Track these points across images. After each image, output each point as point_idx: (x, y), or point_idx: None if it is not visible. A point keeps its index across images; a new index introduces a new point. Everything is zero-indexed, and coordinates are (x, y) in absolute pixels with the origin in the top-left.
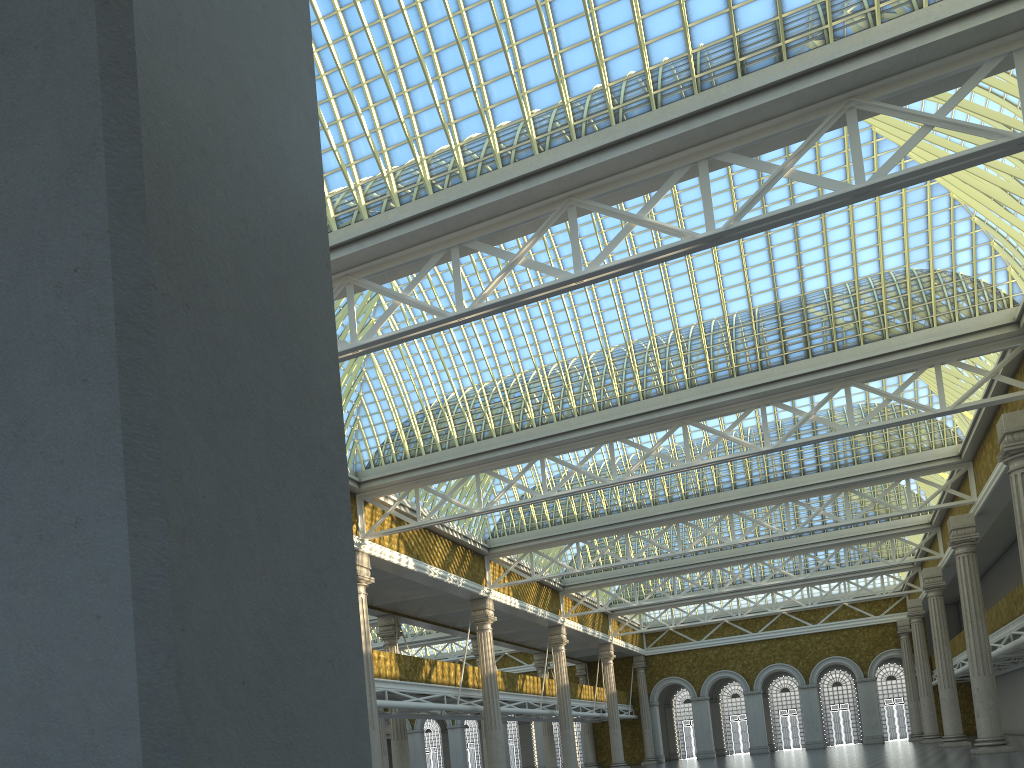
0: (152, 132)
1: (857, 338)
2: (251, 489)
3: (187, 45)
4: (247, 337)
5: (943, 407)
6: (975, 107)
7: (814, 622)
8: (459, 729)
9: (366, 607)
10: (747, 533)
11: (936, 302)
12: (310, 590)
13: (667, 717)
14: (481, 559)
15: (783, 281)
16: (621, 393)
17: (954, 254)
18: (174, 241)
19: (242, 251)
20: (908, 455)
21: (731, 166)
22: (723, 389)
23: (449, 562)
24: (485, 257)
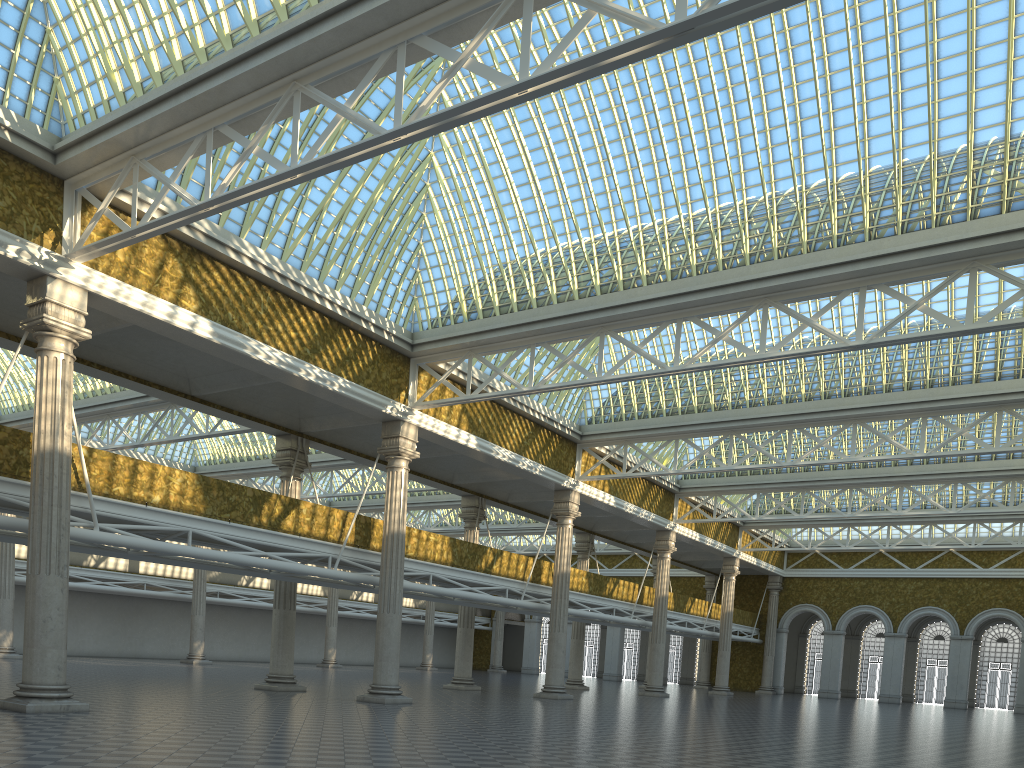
0: None
1: (999, 204)
2: None
3: None
4: None
5: None
6: None
7: (985, 566)
8: None
9: (405, 483)
10: (869, 450)
11: None
12: None
13: (799, 647)
14: (572, 447)
15: (912, 121)
16: (699, 260)
17: None
18: None
19: None
20: None
21: None
22: (814, 263)
23: (527, 446)
24: None
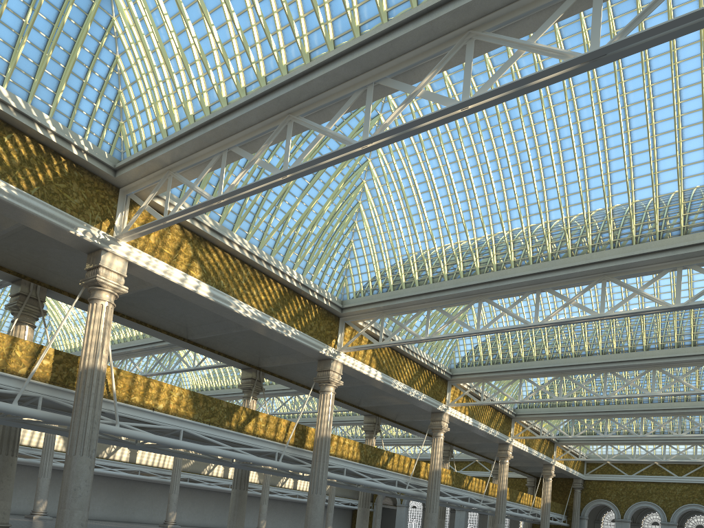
0: None
1: None
2: None
3: None
4: None
5: None
6: None
7: None
8: None
9: (332, 402)
10: (666, 387)
11: None
12: None
13: None
14: (444, 383)
15: None
16: (553, 250)
17: None
18: None
19: None
20: None
21: (676, 41)
22: (643, 250)
23: (414, 380)
24: (451, 130)
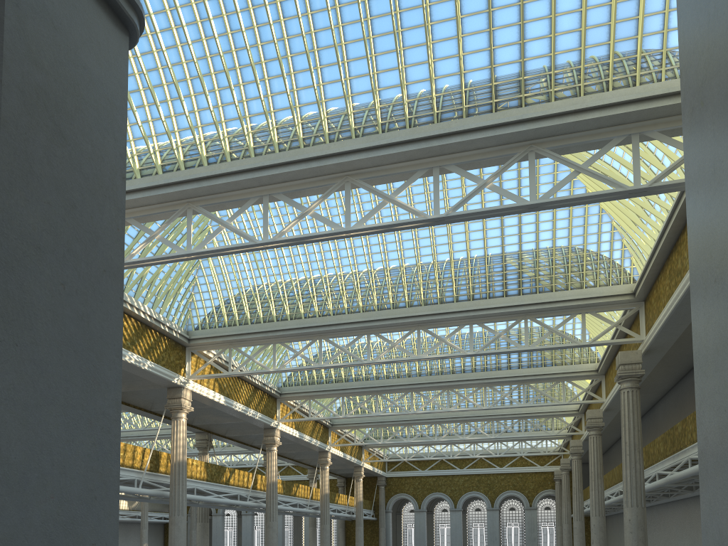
0: (4, 244)
1: (535, 288)
2: (49, 447)
3: (34, 184)
4: (57, 355)
5: (584, 341)
6: (615, 156)
7: (501, 466)
8: (250, 516)
9: (186, 428)
10: (457, 404)
11: (586, 272)
12: (84, 502)
13: (397, 521)
14: (274, 400)
15: (491, 244)
16: (378, 302)
17: (599, 243)
18: (12, 307)
19: (59, 302)
20: (565, 366)
21: None
22: (446, 310)
23: (250, 401)
24: None
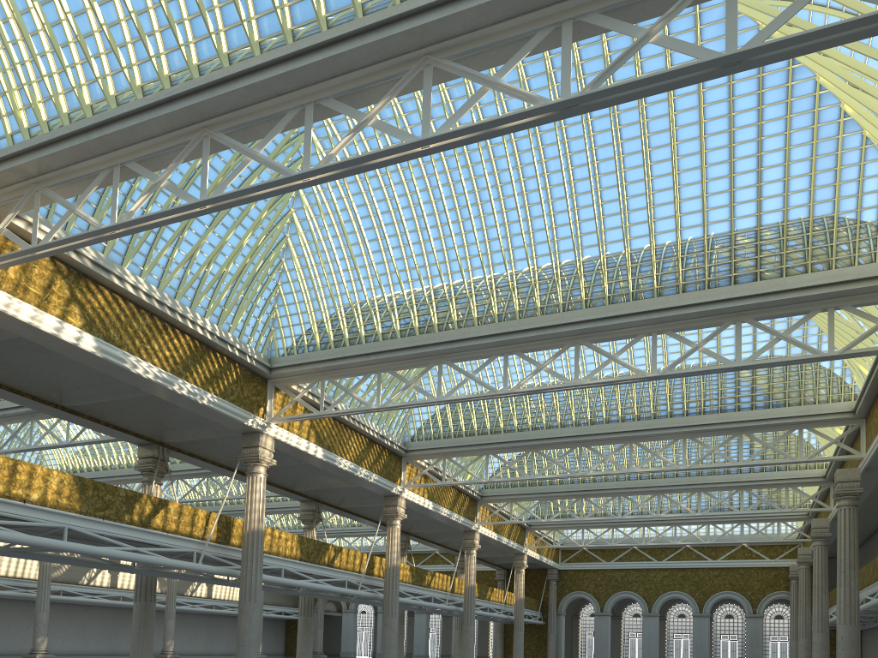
0: None
1: (754, 274)
2: None
3: None
4: None
5: (831, 351)
6: None
7: (714, 558)
8: None
9: (264, 487)
10: (644, 463)
11: (837, 244)
12: None
13: (573, 627)
14: (398, 460)
15: (687, 209)
16: (521, 307)
17: (861, 196)
18: None
19: None
20: (805, 406)
21: None
22: (616, 312)
23: (363, 458)
24: None
